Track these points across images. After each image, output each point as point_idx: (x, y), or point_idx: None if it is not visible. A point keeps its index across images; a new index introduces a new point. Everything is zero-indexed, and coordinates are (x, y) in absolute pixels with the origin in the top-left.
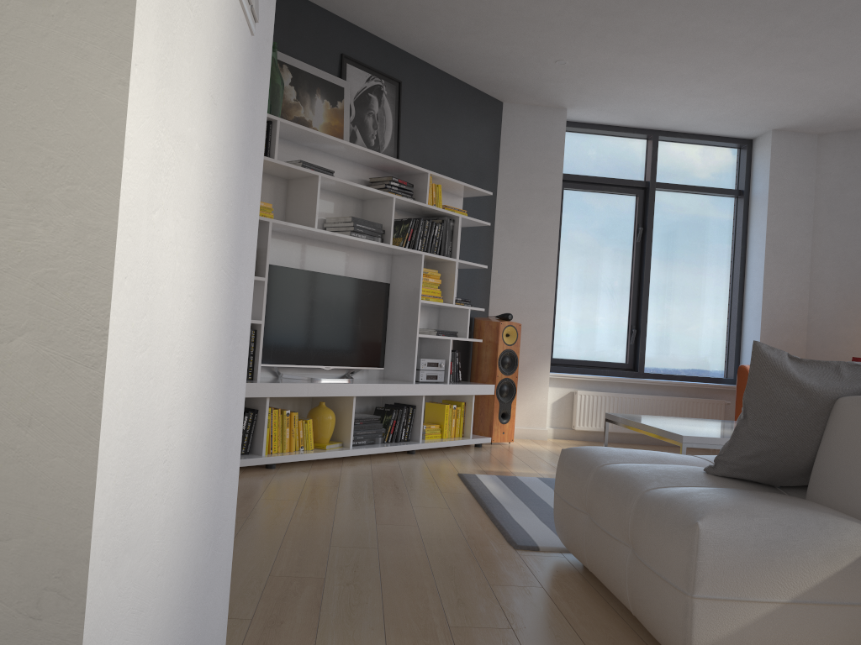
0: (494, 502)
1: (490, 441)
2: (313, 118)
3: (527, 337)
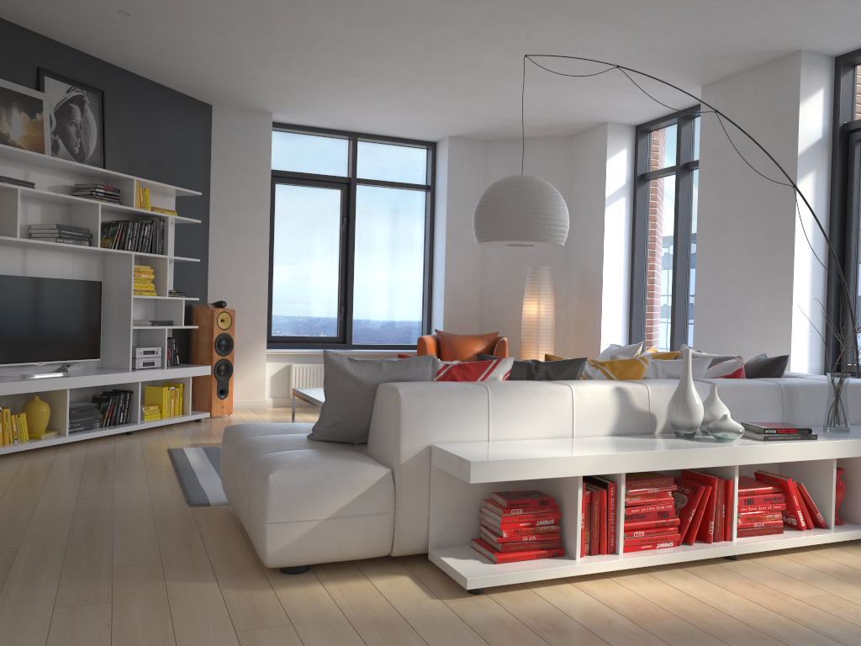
0: (189, 471)
1: (209, 415)
2: (10, 131)
3: (245, 319)
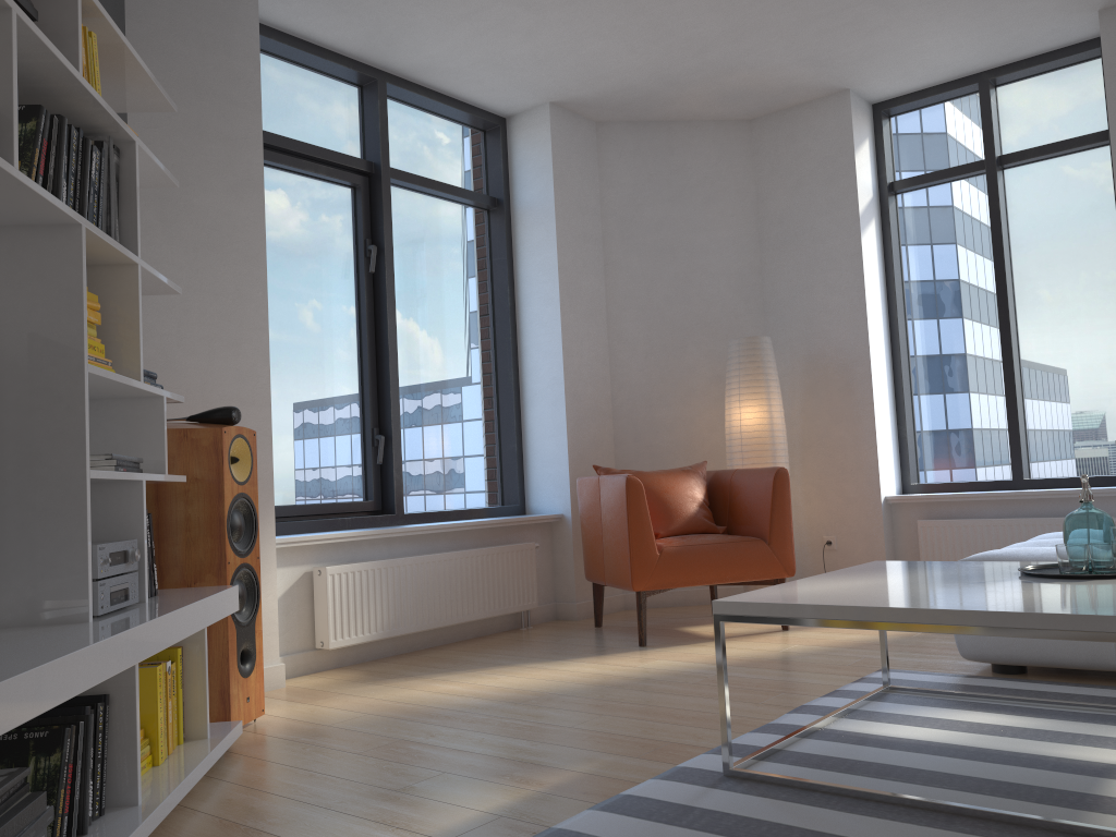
0: None
1: (242, 730)
2: None
3: None
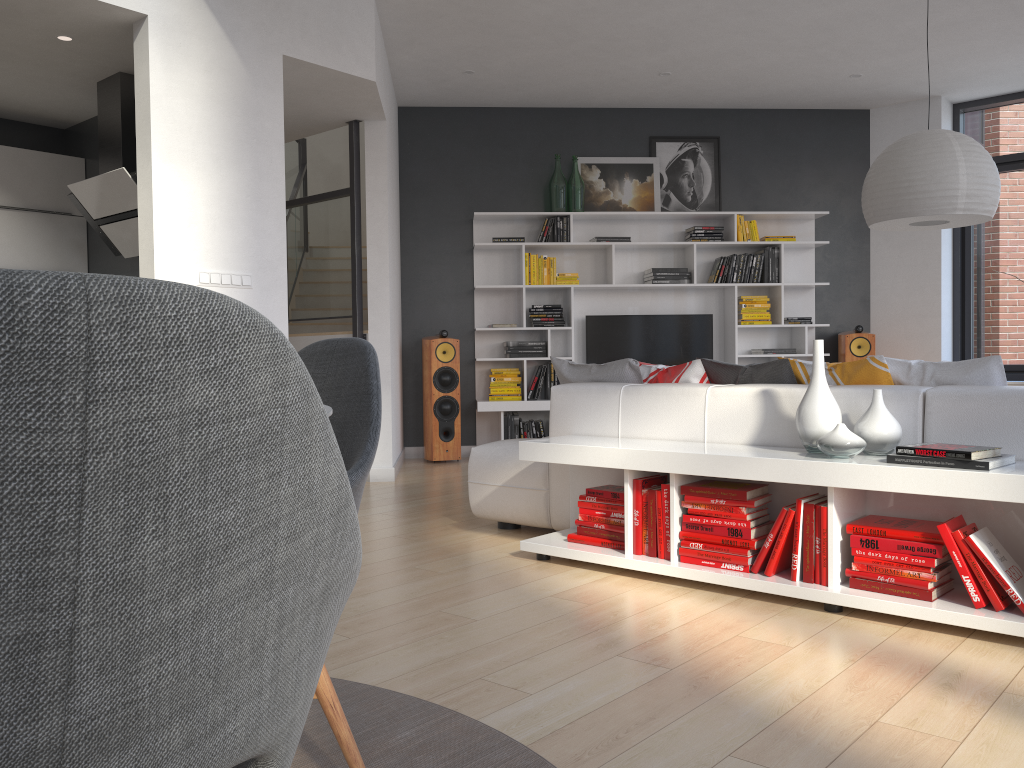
0: None
1: None
2: (622, 197)
3: (913, 345)
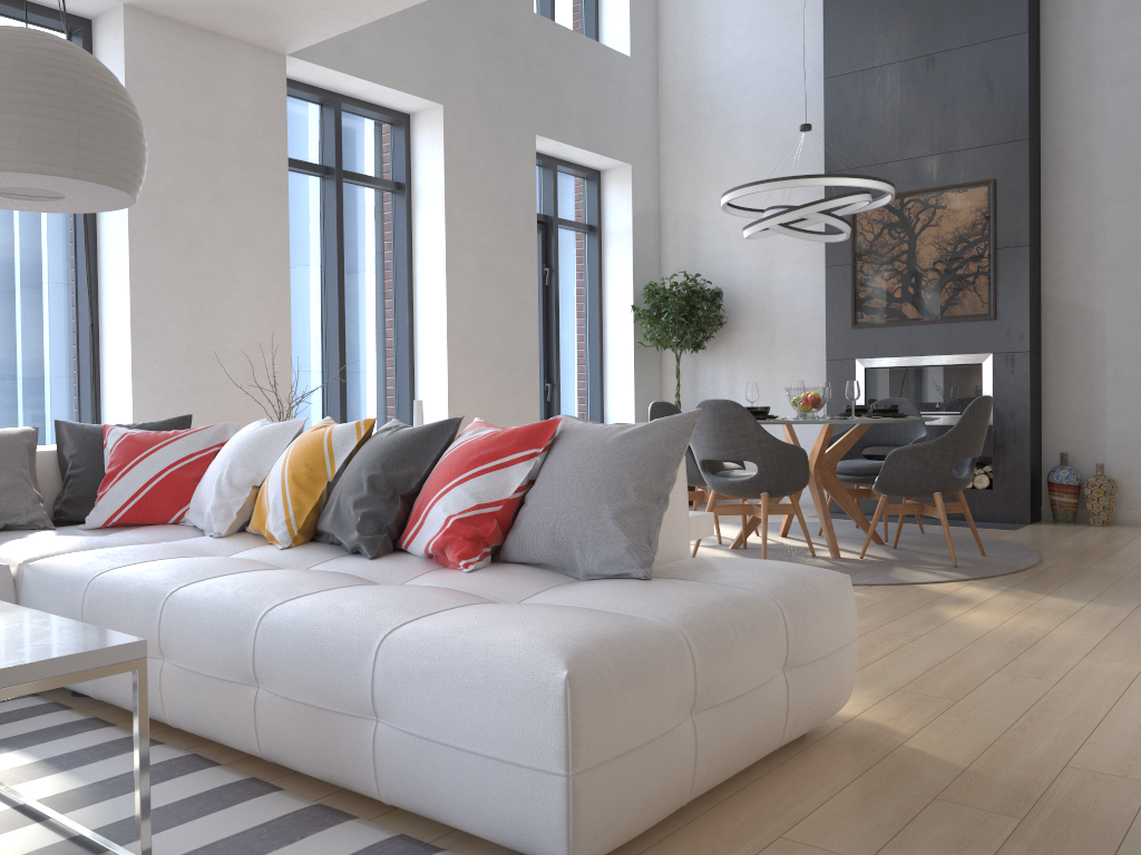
0: None
1: None
2: None
3: None
